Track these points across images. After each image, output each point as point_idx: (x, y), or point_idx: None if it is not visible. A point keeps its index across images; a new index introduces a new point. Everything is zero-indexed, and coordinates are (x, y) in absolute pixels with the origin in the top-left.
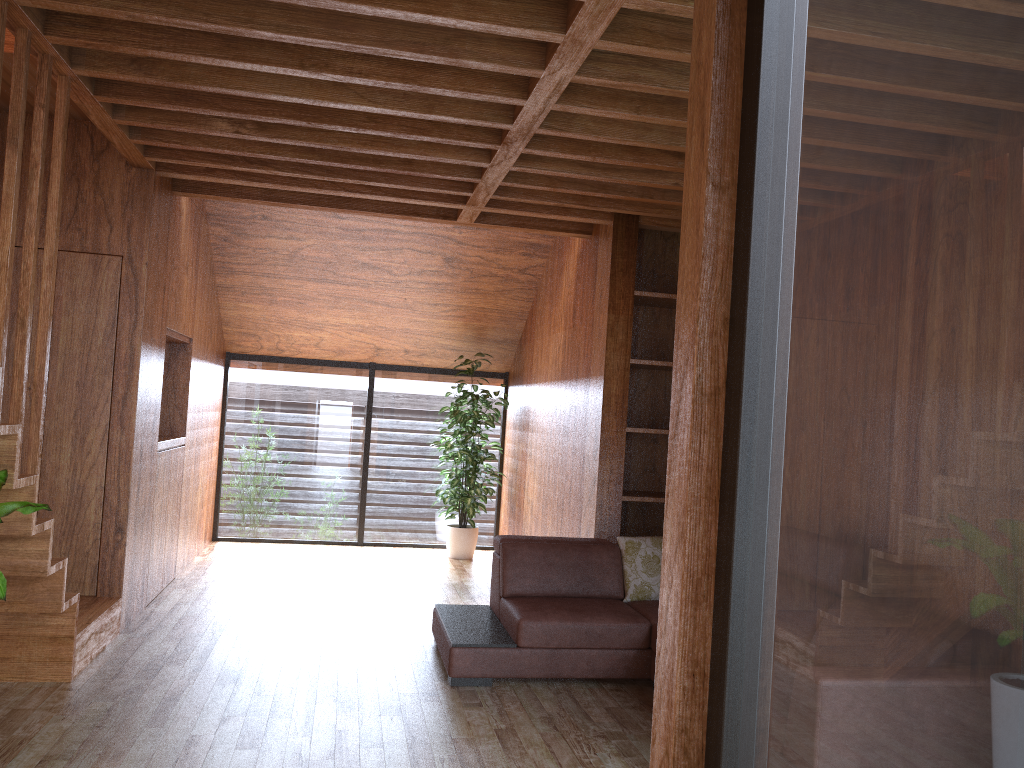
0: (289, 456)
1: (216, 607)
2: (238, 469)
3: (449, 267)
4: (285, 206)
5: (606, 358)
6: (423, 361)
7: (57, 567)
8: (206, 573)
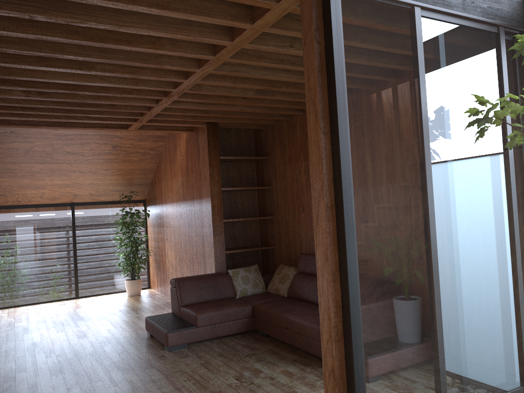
0: (31, 258)
1: (21, 342)
2: (1, 269)
3: (115, 150)
4: (35, 127)
5: (211, 189)
6: (100, 198)
7: None
8: (1, 327)
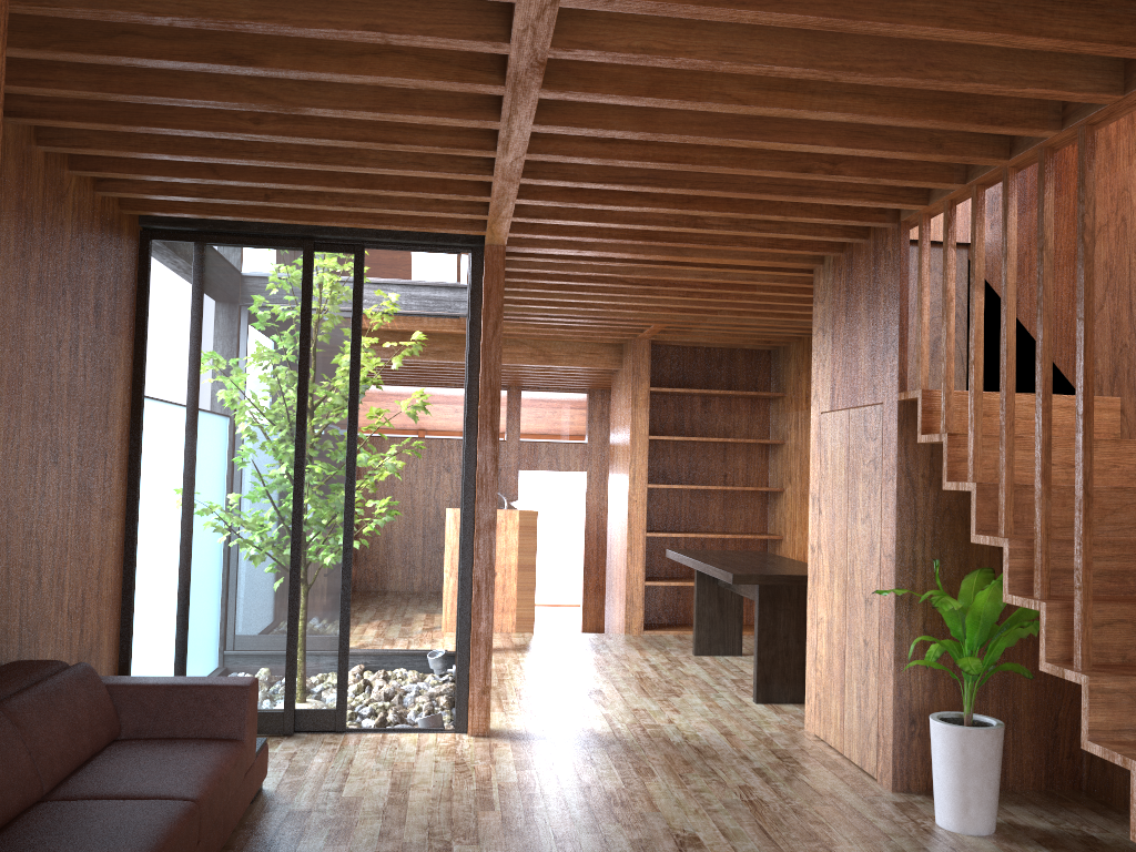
0: None
1: None
2: None
3: None
4: None
5: None
6: None
7: (1106, 754)
8: None
